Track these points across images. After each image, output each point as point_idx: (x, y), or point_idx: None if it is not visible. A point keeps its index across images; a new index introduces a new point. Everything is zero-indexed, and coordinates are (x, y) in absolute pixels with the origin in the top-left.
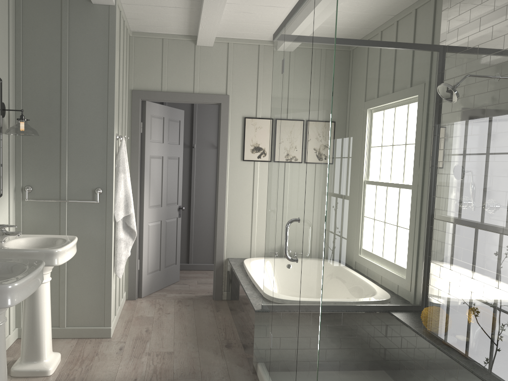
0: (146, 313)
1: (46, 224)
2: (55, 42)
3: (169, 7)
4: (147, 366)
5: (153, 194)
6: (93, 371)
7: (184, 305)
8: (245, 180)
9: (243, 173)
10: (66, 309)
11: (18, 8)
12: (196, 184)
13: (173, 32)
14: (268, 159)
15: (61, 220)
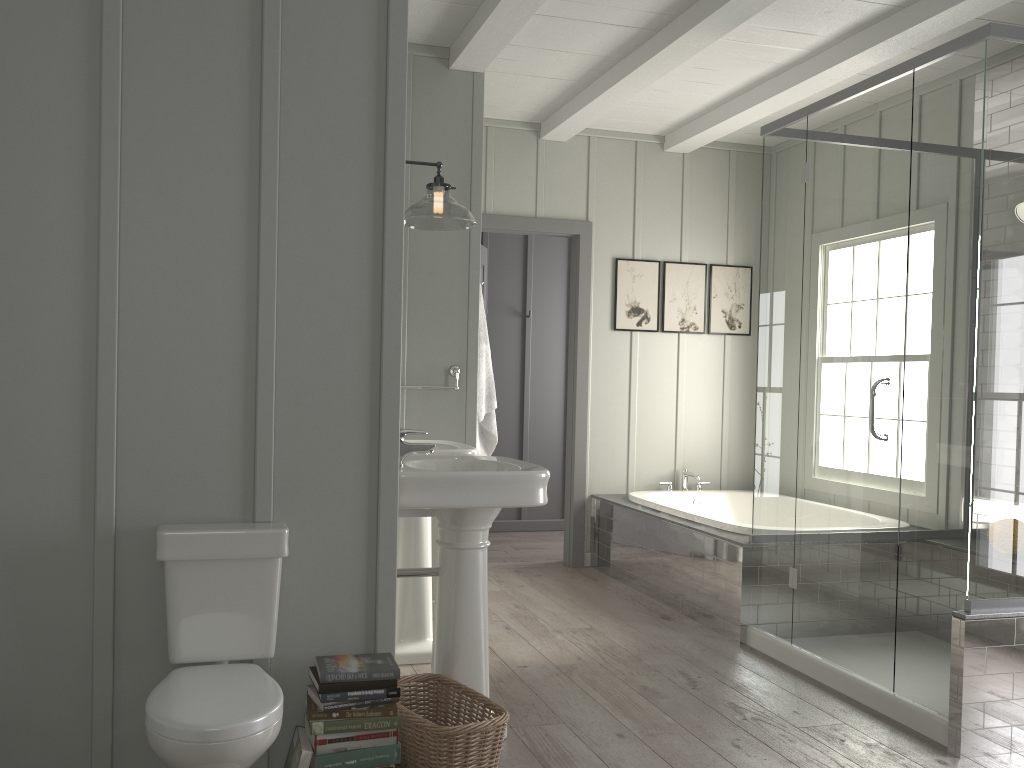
0: None
1: None
2: None
3: (545, 77)
4: (575, 644)
5: None
6: (502, 653)
7: (533, 576)
8: (617, 362)
9: (614, 352)
10: None
11: None
12: None
13: (506, 117)
14: (652, 328)
15: None
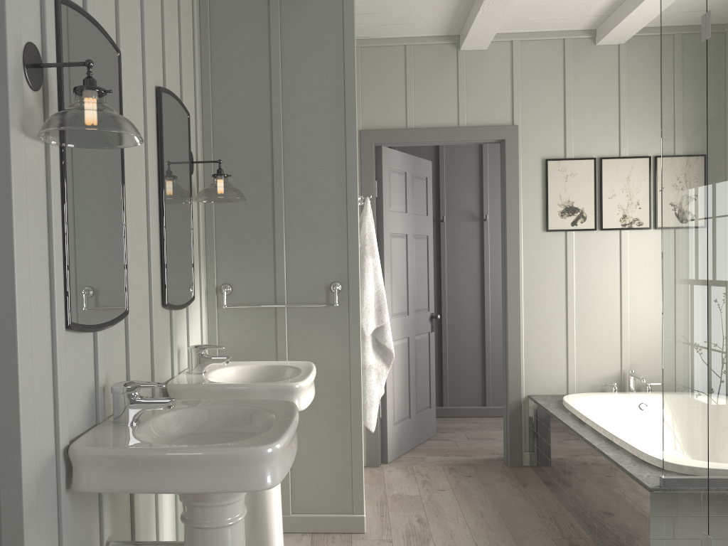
0: (405, 490)
1: (255, 346)
2: (260, 54)
3: None
4: None
5: (396, 295)
6: None
7: (463, 476)
8: (551, 263)
9: (547, 253)
10: (291, 485)
11: (204, 6)
12: (449, 279)
13: (422, 33)
14: (589, 227)
15: (279, 337)
